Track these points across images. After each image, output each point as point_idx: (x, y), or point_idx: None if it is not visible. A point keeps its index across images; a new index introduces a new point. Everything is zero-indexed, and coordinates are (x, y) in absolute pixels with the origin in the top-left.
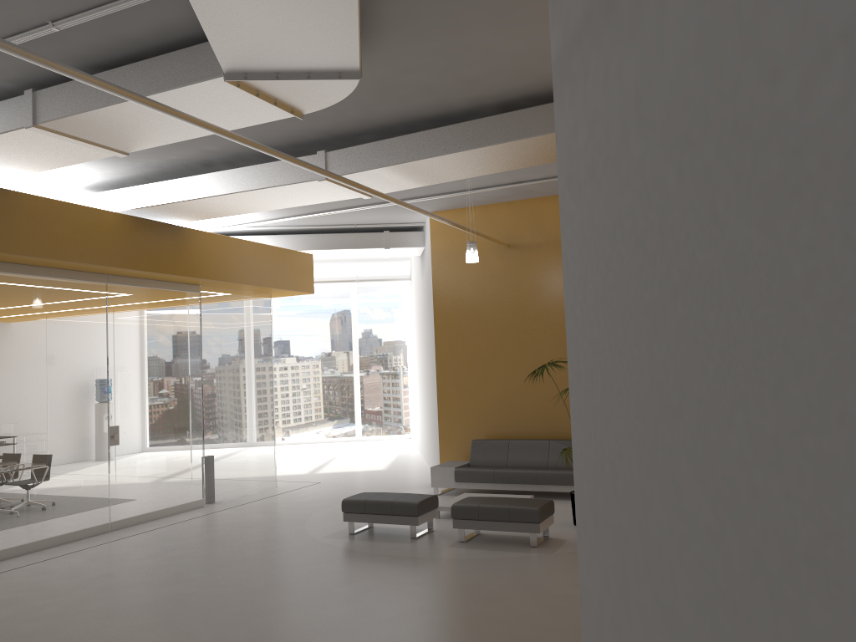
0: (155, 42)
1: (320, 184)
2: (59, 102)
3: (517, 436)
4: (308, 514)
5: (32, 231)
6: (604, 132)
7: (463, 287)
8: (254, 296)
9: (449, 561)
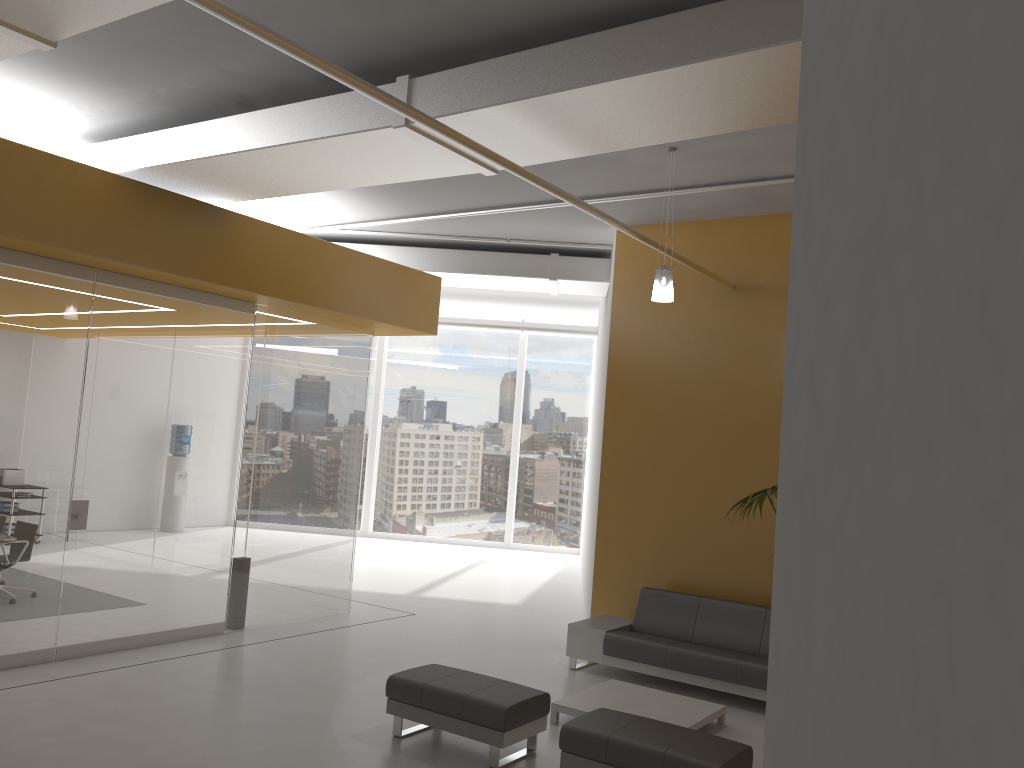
0: None
1: (401, 137)
2: None
3: (715, 592)
4: (358, 677)
5: None
6: None
7: (656, 345)
8: (345, 329)
9: None
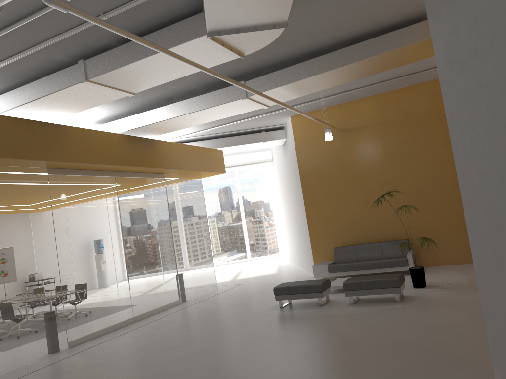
0: (160, 20)
1: (242, 101)
2: (101, 64)
3: (359, 243)
4: (247, 300)
5: (76, 148)
6: (489, 24)
7: (316, 158)
8: (192, 177)
9: (351, 314)
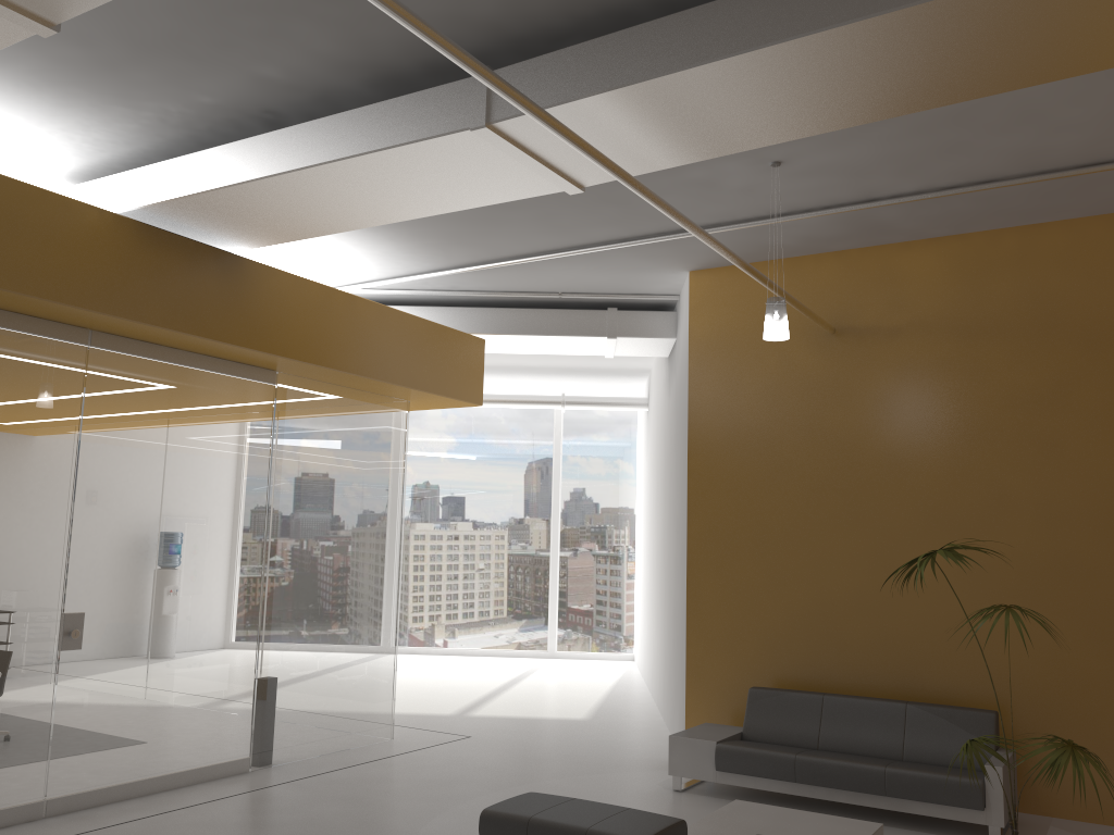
0: None
1: (477, 143)
2: None
3: (836, 688)
4: (426, 815)
5: None
6: None
7: (744, 403)
8: (378, 401)
9: None
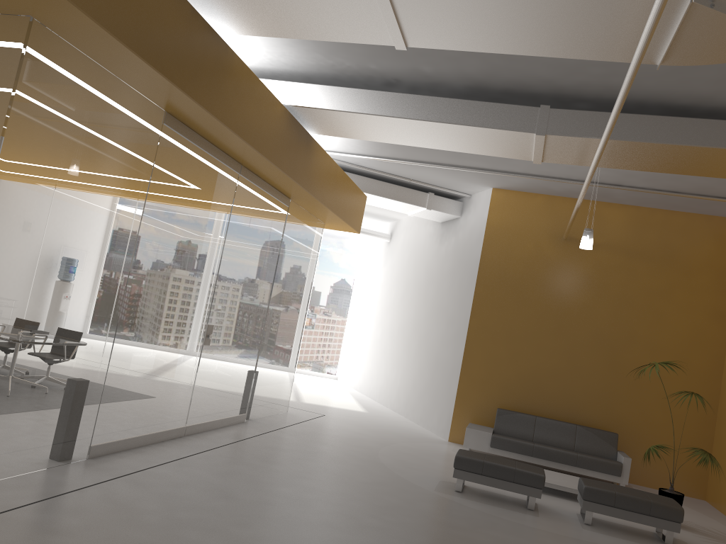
0: None
1: (526, 137)
2: None
3: (535, 413)
4: (373, 455)
5: (232, 99)
6: None
7: (512, 264)
8: (316, 222)
9: None
